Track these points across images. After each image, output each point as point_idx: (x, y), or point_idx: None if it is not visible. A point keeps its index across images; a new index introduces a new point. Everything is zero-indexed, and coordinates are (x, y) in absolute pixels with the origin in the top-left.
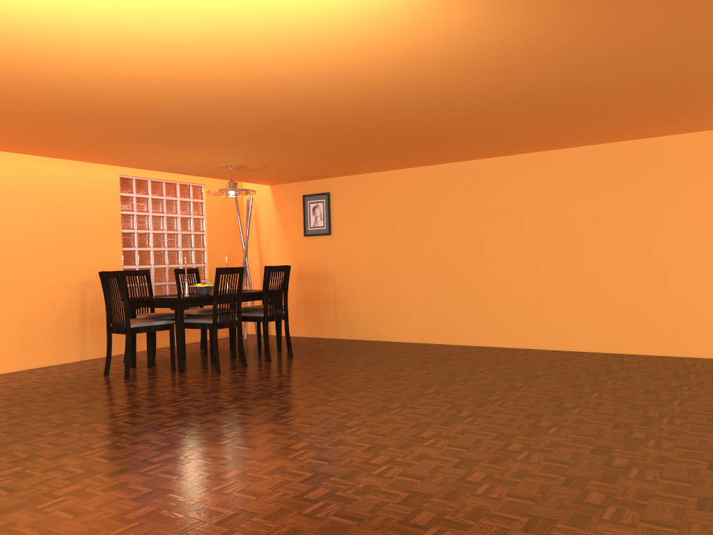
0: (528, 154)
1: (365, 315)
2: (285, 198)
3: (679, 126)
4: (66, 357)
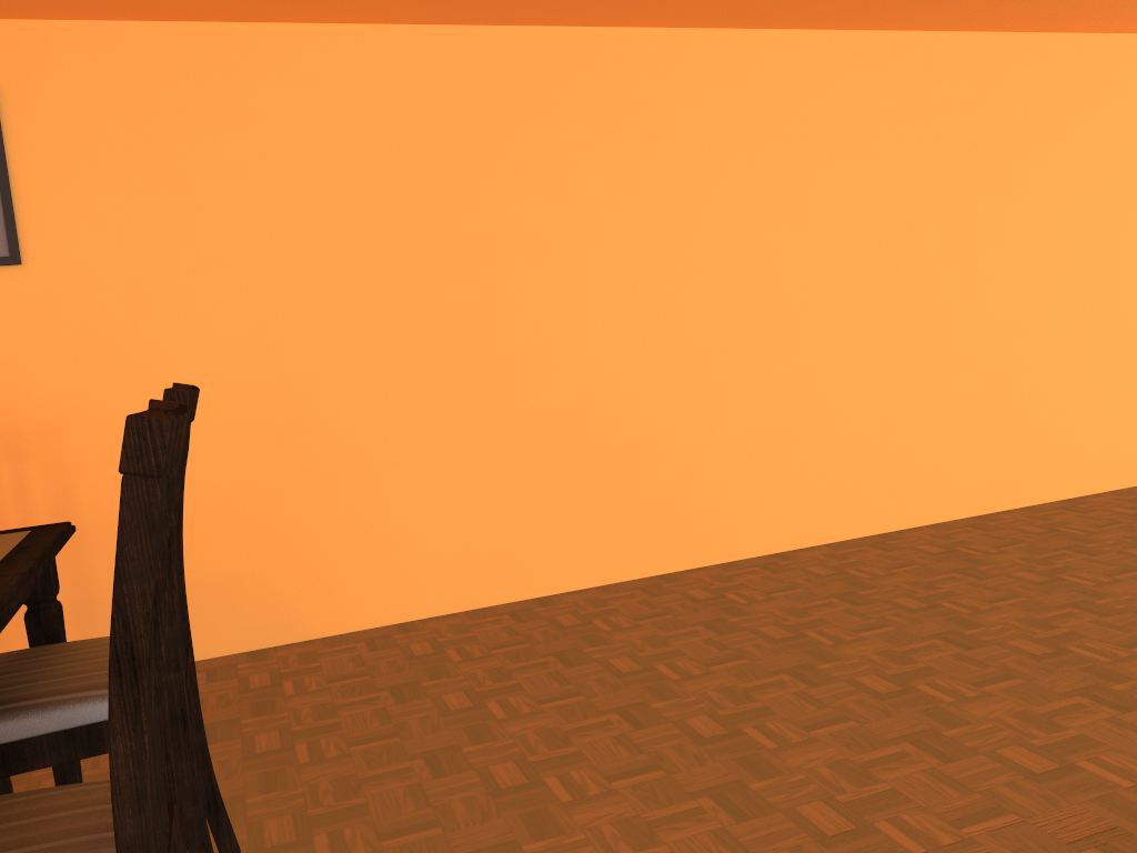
0: (745, 31)
1: (227, 563)
2: None
3: (1121, 2)
4: None
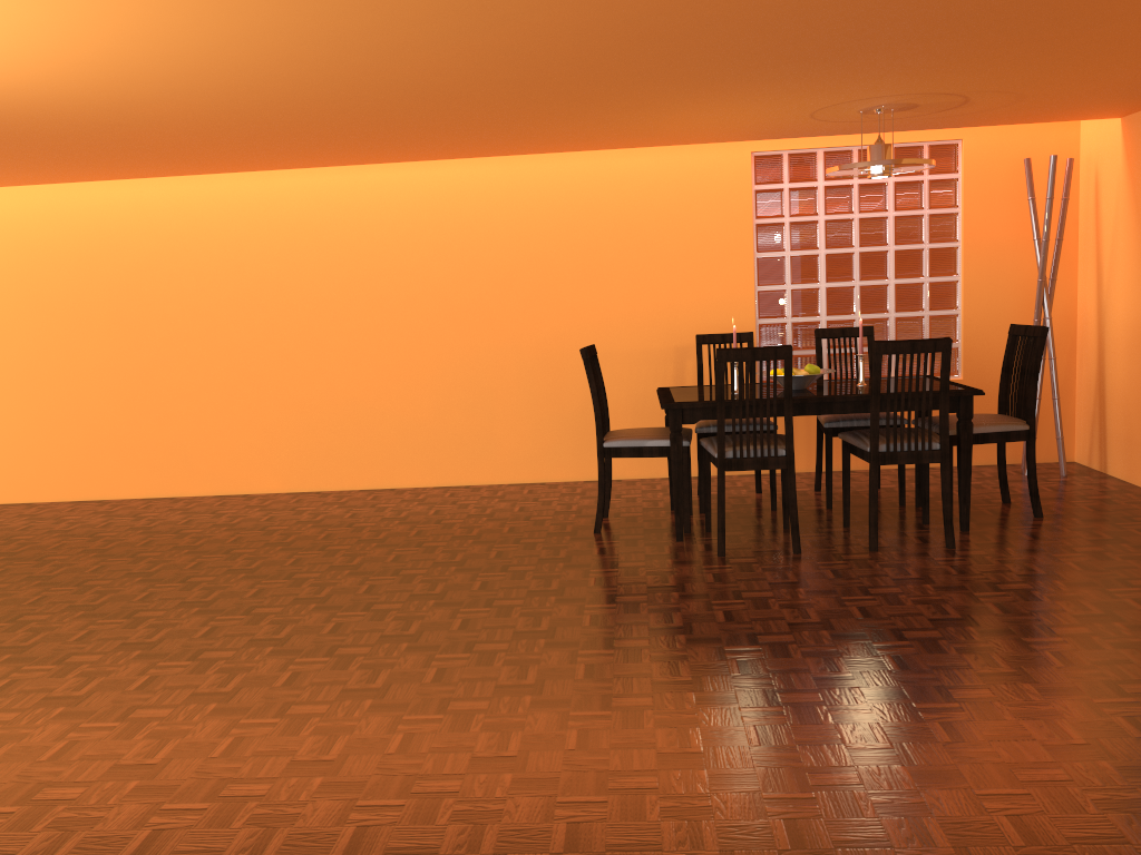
0: None
1: None
2: None
3: None
4: (649, 469)
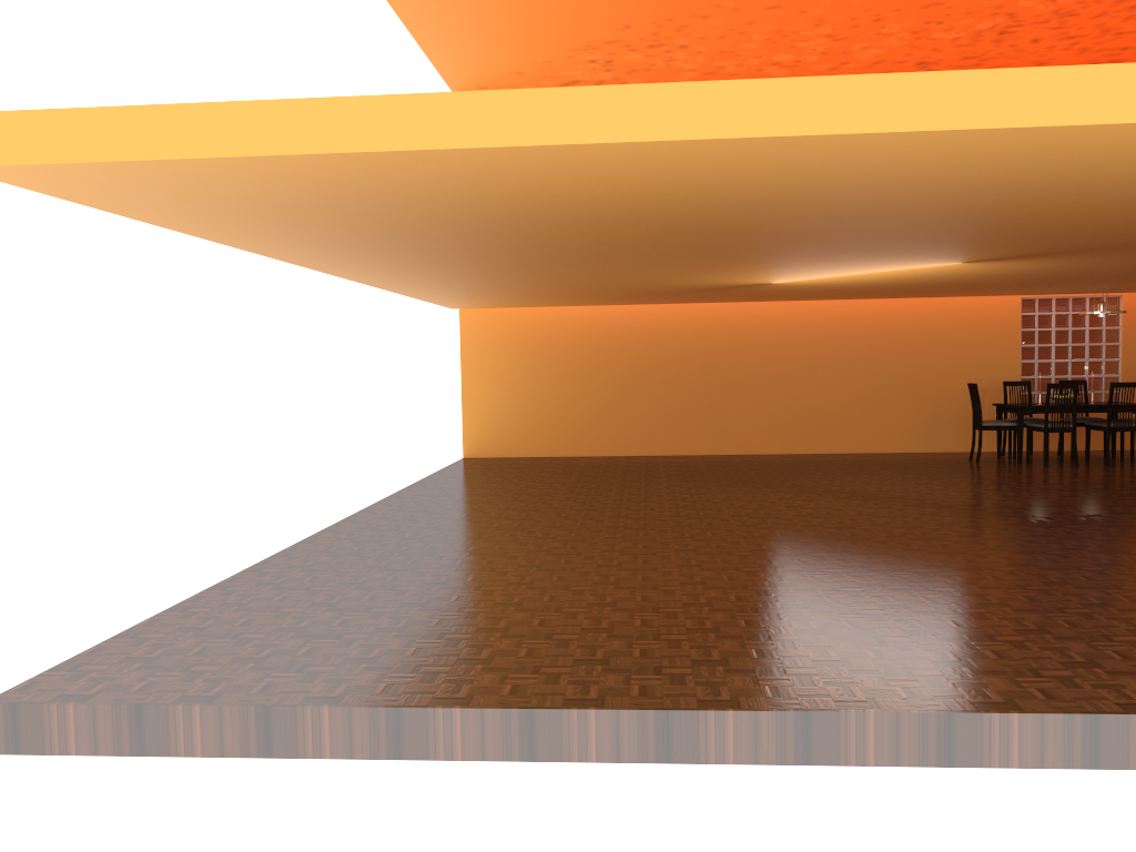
0: None
1: None
2: None
3: None
4: (964, 447)
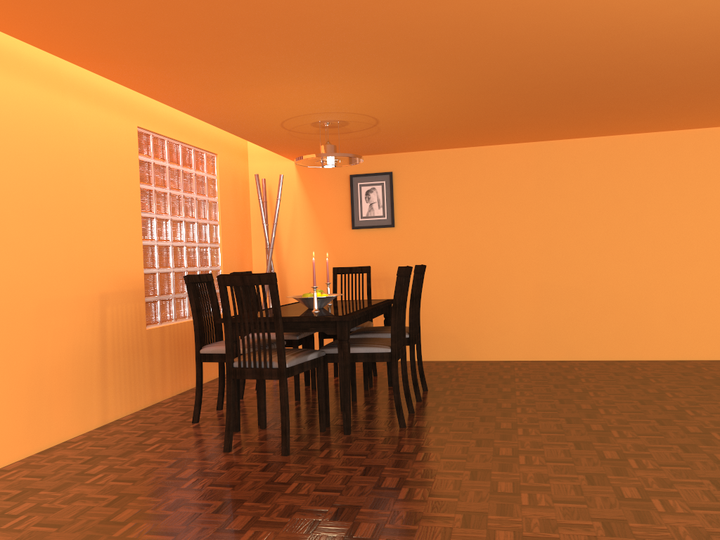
0: (675, 131)
1: (446, 329)
2: (320, 178)
3: None
4: (85, 423)
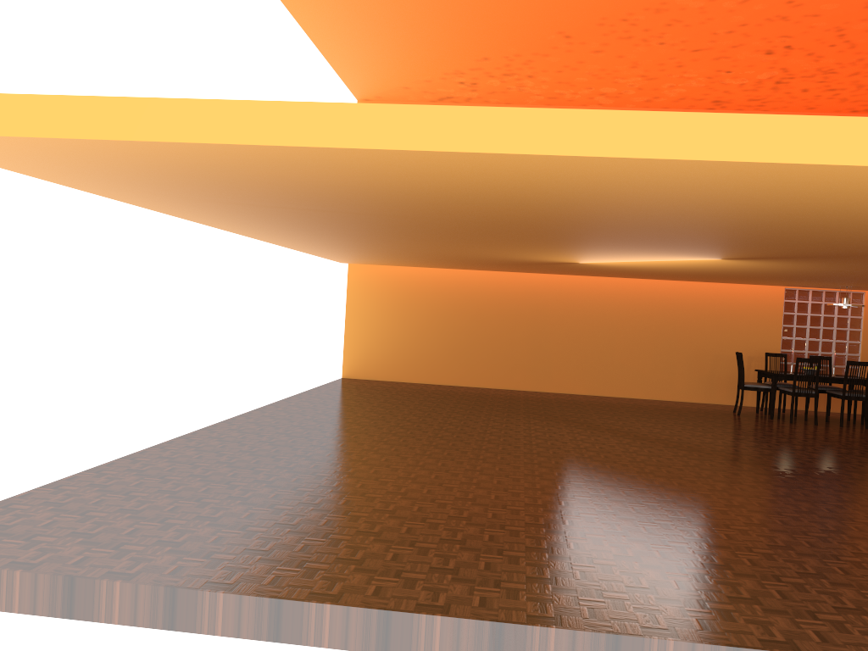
0: None
1: None
2: None
3: None
4: (732, 401)
